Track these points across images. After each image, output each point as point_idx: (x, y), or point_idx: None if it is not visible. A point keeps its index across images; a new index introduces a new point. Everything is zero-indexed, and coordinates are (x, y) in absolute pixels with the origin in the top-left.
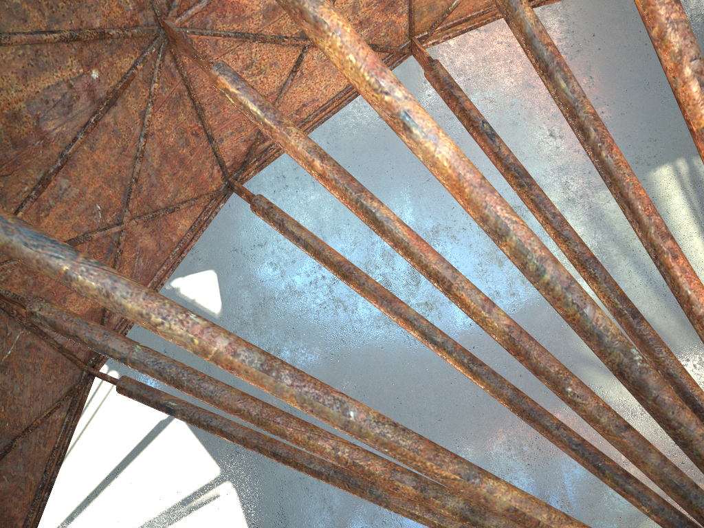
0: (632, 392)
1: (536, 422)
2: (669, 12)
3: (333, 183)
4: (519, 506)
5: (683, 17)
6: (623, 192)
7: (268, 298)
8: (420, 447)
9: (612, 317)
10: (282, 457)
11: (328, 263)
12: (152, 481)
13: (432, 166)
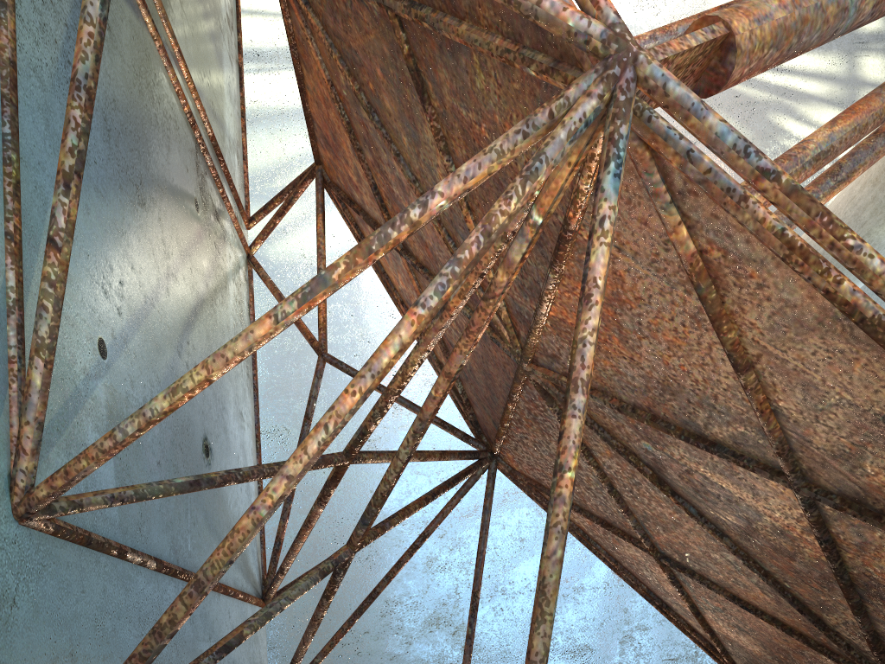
0: None
1: None
2: None
3: None
4: None
5: None
6: None
7: None
8: None
9: None
10: None
11: None
12: None
13: None
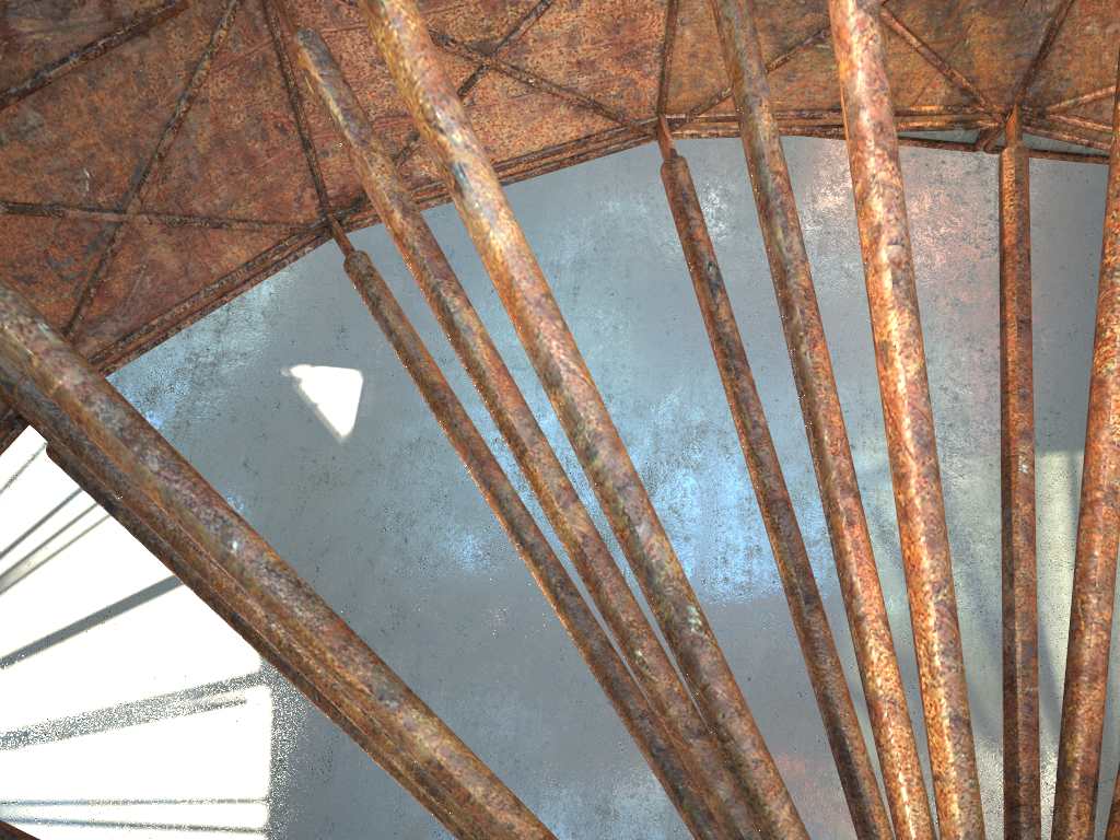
0: (681, 670)
1: (617, 700)
2: (877, 168)
3: (410, 252)
4: (446, 762)
5: (895, 182)
6: (812, 411)
7: (426, 440)
8: (323, 627)
9: (909, 642)
10: (242, 626)
11: (420, 381)
12: (154, 647)
13: (483, 255)
